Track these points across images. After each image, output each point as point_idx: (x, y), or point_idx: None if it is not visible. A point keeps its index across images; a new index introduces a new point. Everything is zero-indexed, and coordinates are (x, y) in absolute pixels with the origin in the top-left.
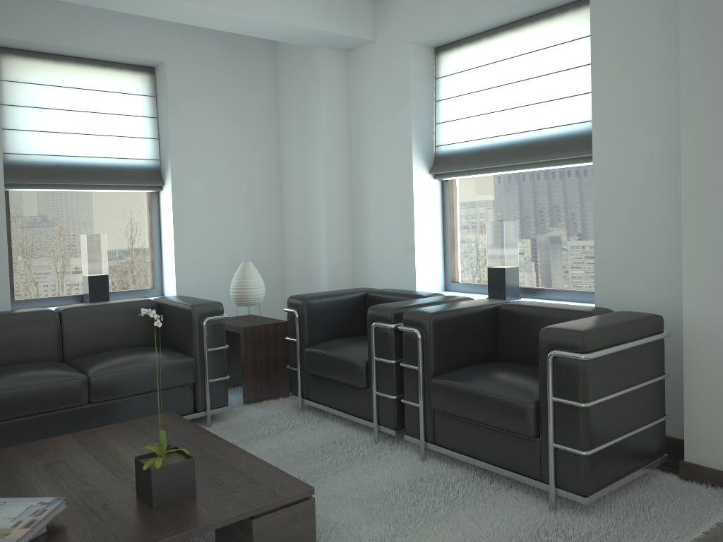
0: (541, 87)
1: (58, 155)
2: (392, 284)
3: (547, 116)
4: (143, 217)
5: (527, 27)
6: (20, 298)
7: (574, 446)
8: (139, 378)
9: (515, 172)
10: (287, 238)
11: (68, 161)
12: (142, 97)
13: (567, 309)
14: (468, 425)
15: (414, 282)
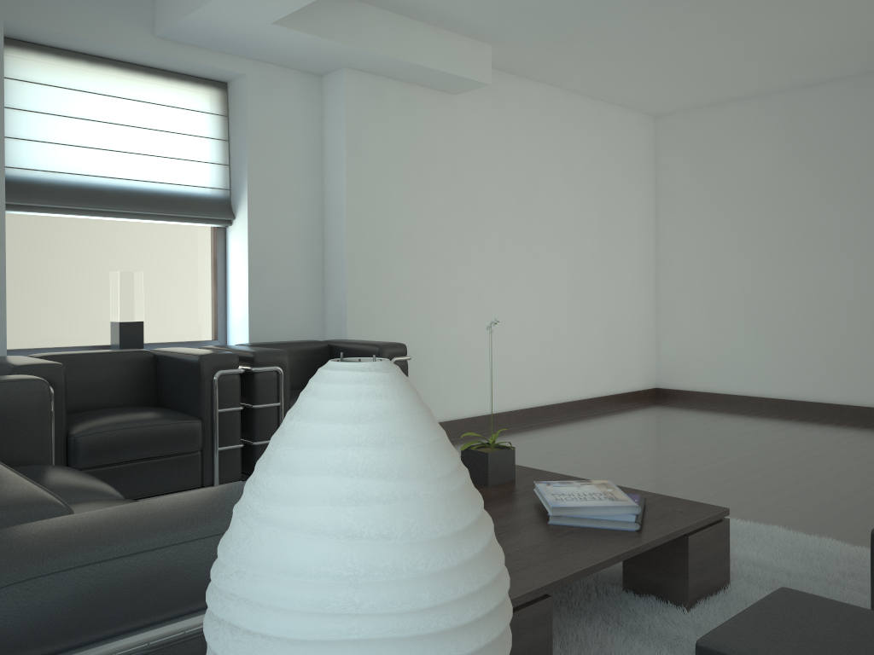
0: (159, 142)
1: None
2: None
3: (167, 171)
4: None
5: (141, 75)
6: None
7: None
8: None
9: (120, 220)
10: None
11: None
12: None
13: (307, 342)
14: None
15: (4, 349)
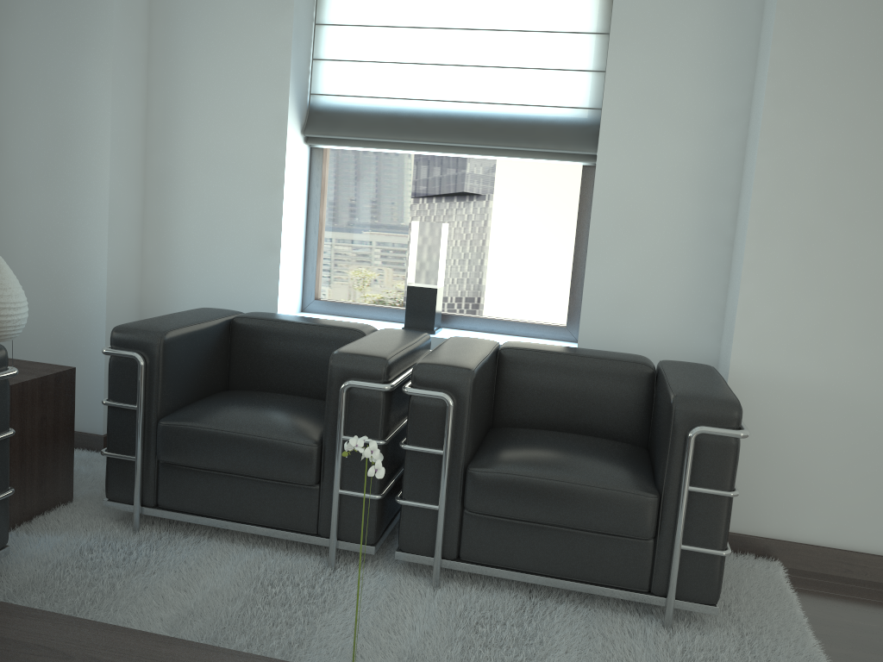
0: (502, 46)
1: None
2: (227, 300)
3: (508, 87)
4: None
5: None
6: None
7: (712, 545)
8: None
9: (444, 155)
10: (0, 207)
11: None
12: None
13: (611, 358)
14: (532, 531)
15: (275, 300)
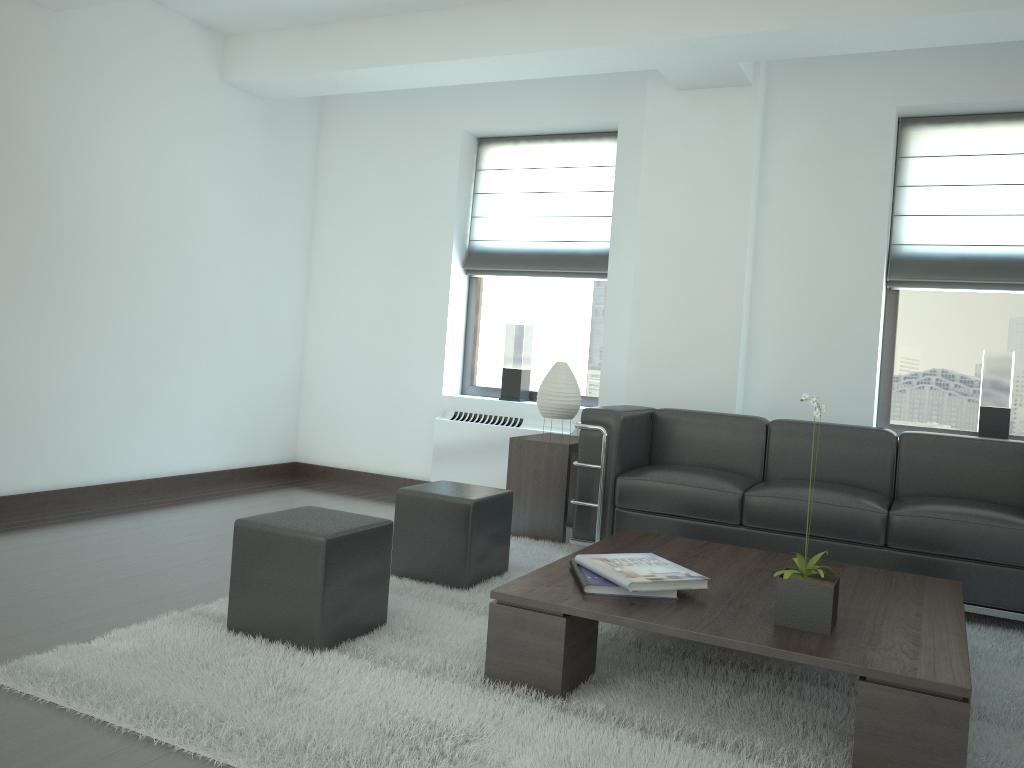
0: None
1: (964, 245)
2: None
3: None
4: None
5: None
6: (896, 423)
7: None
8: (955, 535)
9: None
10: None
11: (977, 252)
12: None
13: None
14: None
15: None
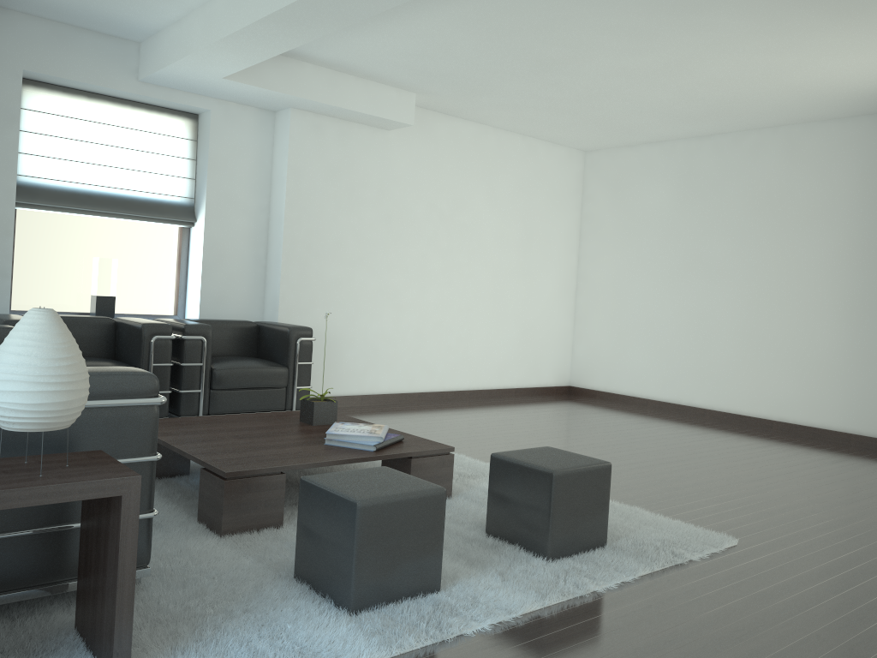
0: (139, 159)
1: None
2: None
3: (144, 182)
4: None
5: (129, 107)
6: None
7: (306, 385)
8: None
9: (104, 218)
10: None
11: None
12: None
13: (239, 321)
14: (240, 393)
15: (7, 309)
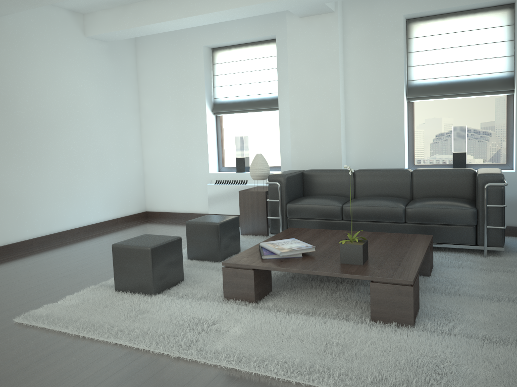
0: None
1: (440, 77)
2: None
3: None
4: (501, 113)
5: None
6: (417, 164)
7: None
8: (434, 214)
9: None
10: None
11: (446, 80)
12: (502, 28)
13: None
14: None
15: None
